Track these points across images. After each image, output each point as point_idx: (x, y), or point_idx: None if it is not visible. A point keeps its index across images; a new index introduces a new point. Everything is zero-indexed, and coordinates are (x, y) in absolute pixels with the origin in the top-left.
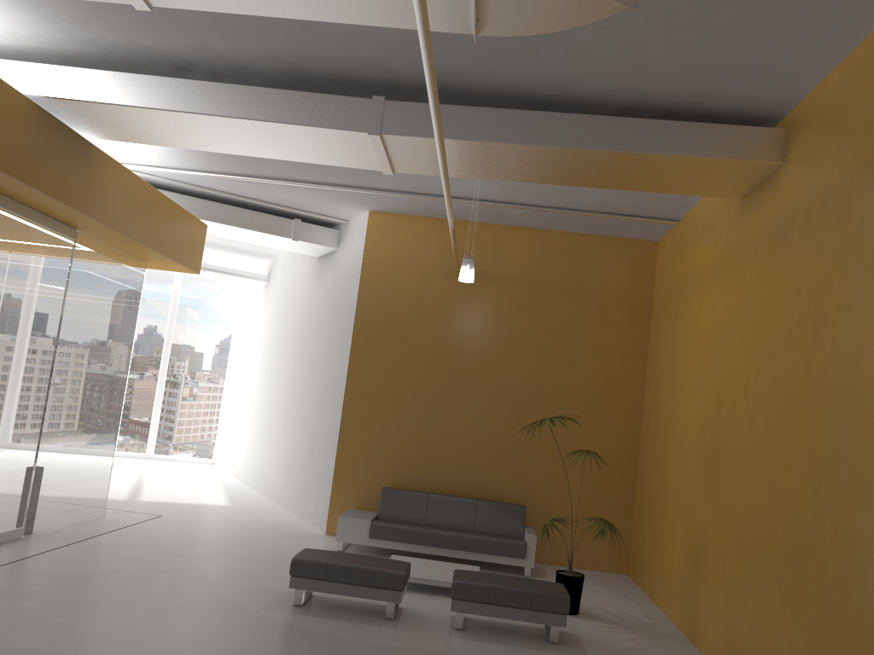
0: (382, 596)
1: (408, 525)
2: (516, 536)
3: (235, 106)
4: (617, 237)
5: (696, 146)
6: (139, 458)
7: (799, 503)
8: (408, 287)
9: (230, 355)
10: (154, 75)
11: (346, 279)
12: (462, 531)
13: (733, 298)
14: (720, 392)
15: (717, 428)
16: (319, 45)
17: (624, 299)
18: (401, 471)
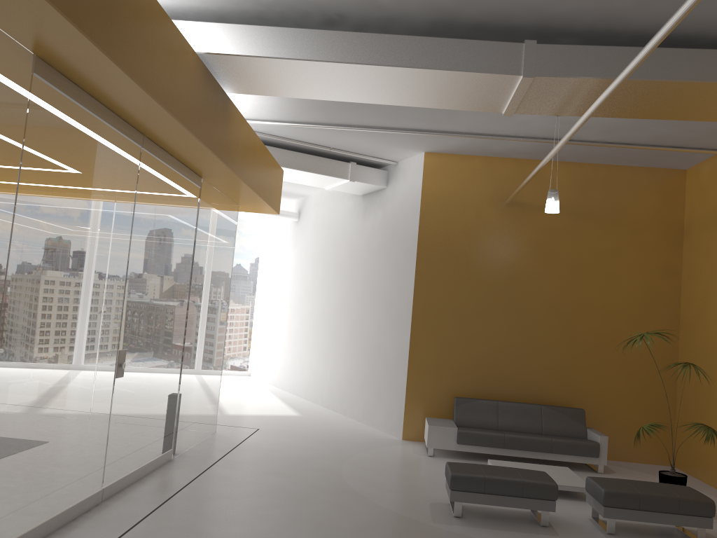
0: (538, 506)
1: (491, 431)
2: (580, 437)
3: (393, 55)
4: (649, 167)
5: None
6: None
7: None
8: (463, 219)
9: (258, 282)
10: (312, 29)
11: (402, 214)
12: (537, 435)
13: None
14: None
15: None
16: None
17: (658, 223)
18: (466, 382)
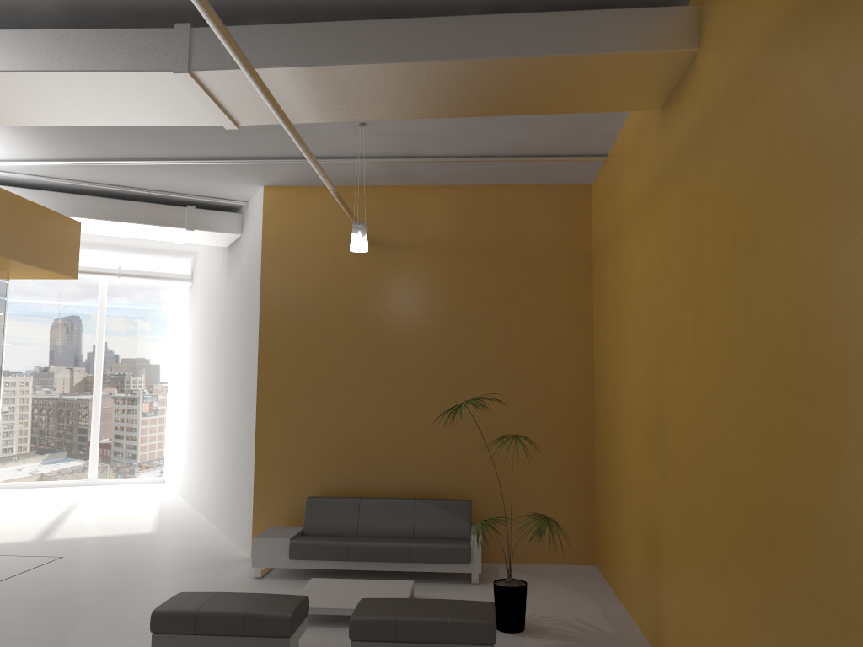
0: (266, 646)
1: (333, 540)
2: (462, 537)
3: (6, 56)
4: (545, 185)
5: (587, 40)
6: (81, 485)
7: (754, 486)
8: (316, 268)
9: (169, 364)
10: None
11: (251, 266)
12: (396, 539)
13: (663, 231)
14: (660, 348)
15: (660, 392)
16: None
17: (560, 254)
18: (329, 476)
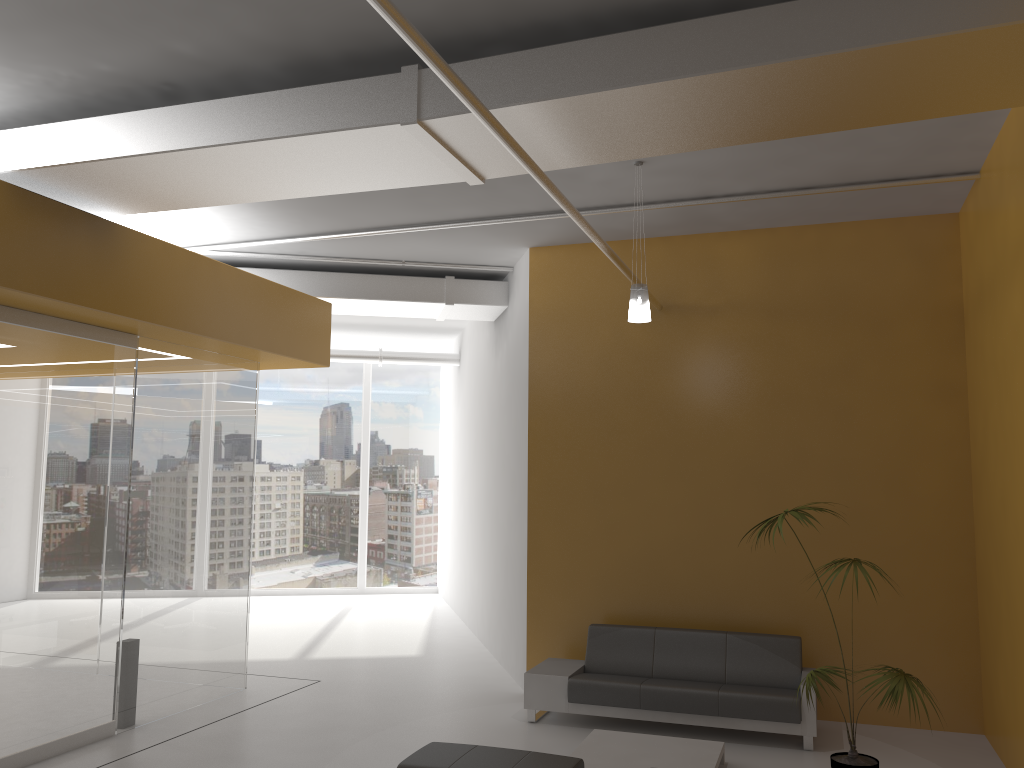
0: None
1: (621, 681)
2: (790, 686)
3: (227, 127)
4: (891, 219)
5: (935, 16)
6: (350, 593)
7: None
8: (594, 342)
9: (439, 457)
10: (129, 111)
11: (518, 344)
12: (702, 685)
13: None
14: None
15: None
16: (298, 7)
17: (916, 310)
18: (617, 598)
